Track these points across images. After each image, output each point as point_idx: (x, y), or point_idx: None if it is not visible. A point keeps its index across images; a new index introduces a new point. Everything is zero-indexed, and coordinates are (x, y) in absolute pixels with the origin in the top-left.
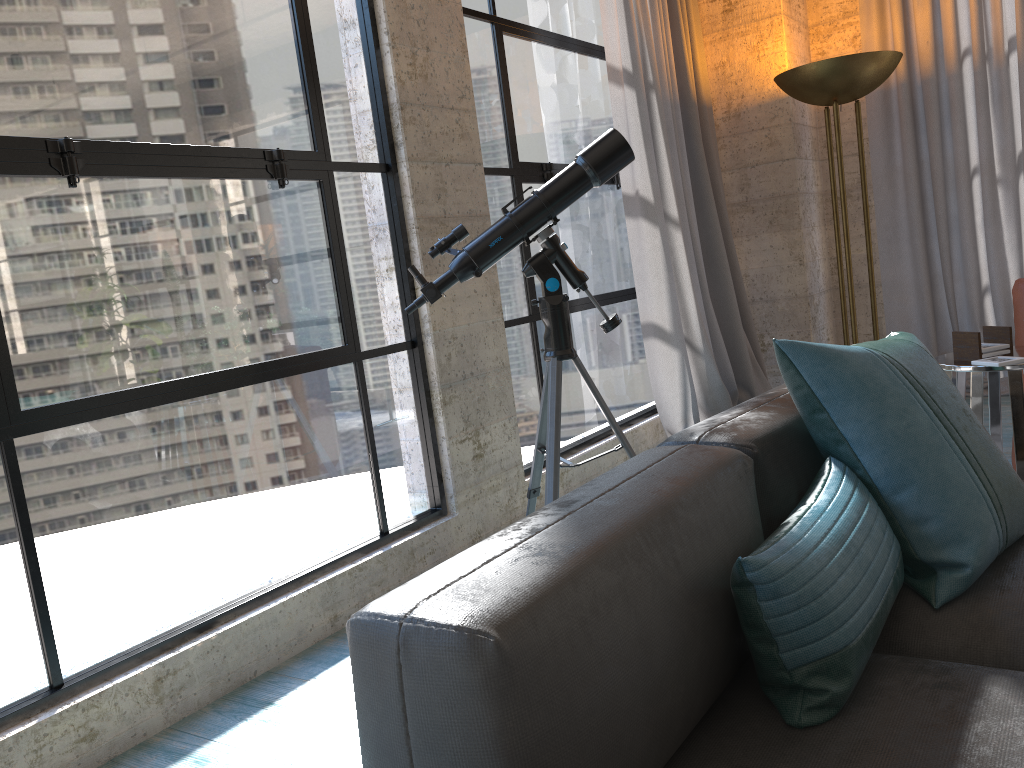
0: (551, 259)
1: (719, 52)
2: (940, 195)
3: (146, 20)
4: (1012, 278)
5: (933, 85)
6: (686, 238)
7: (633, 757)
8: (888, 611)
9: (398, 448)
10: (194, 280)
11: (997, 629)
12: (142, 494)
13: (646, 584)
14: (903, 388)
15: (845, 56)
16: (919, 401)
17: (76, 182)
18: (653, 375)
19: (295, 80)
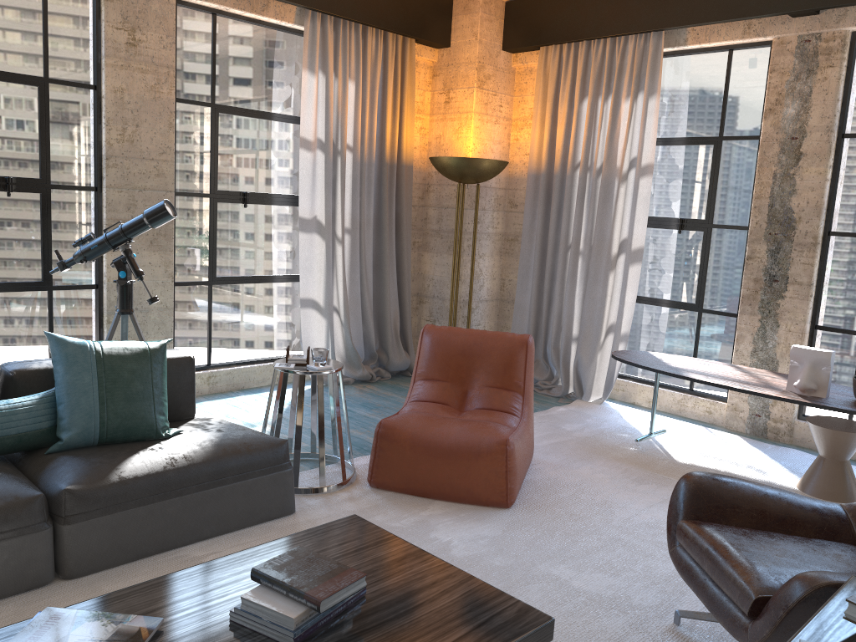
0: (124, 261)
1: (439, 128)
2: (549, 254)
3: None
4: (575, 320)
5: (557, 179)
6: (354, 250)
7: None
8: None
9: None
10: None
11: (47, 465)
12: None
13: None
14: (88, 364)
15: (454, 157)
16: (92, 371)
17: None
18: (306, 331)
19: (32, 140)
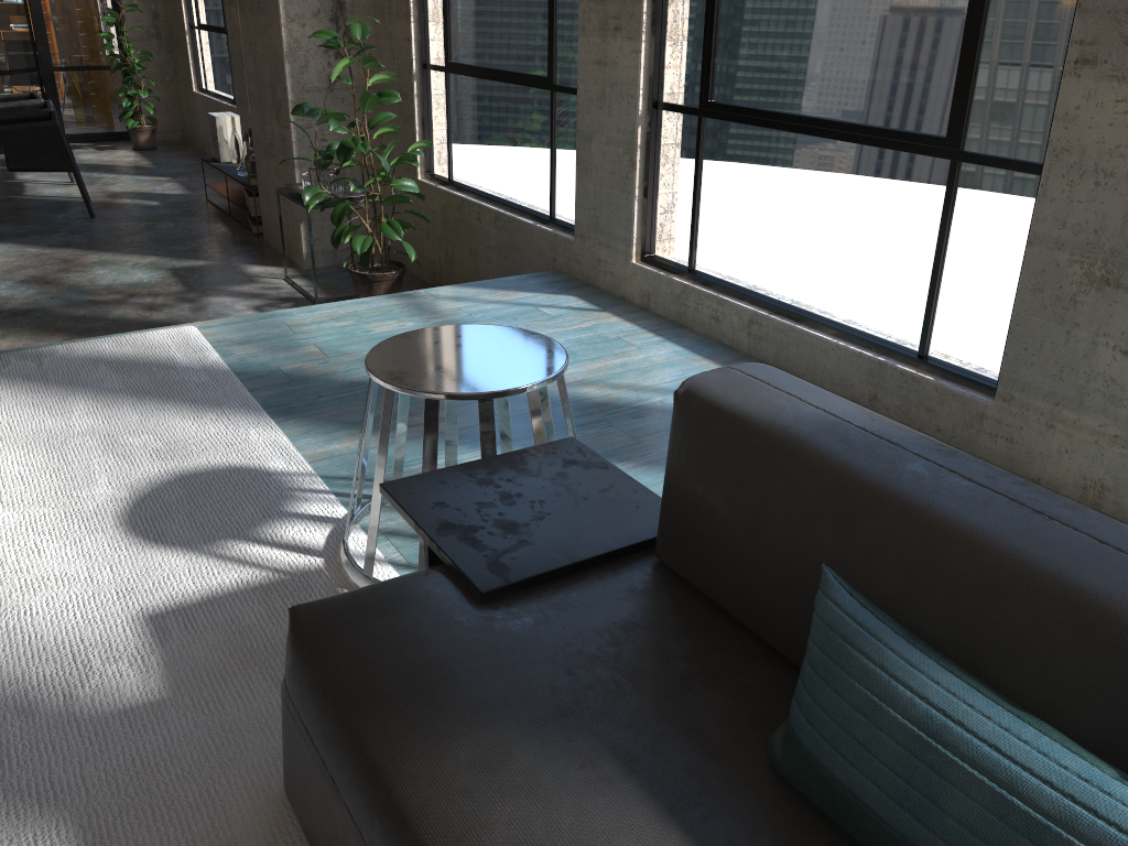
0: None
1: None
2: None
3: None
4: None
5: None
6: None
7: (715, 568)
8: None
9: None
10: None
11: None
12: None
13: (794, 501)
14: None
15: None
16: None
17: None
18: None
19: None
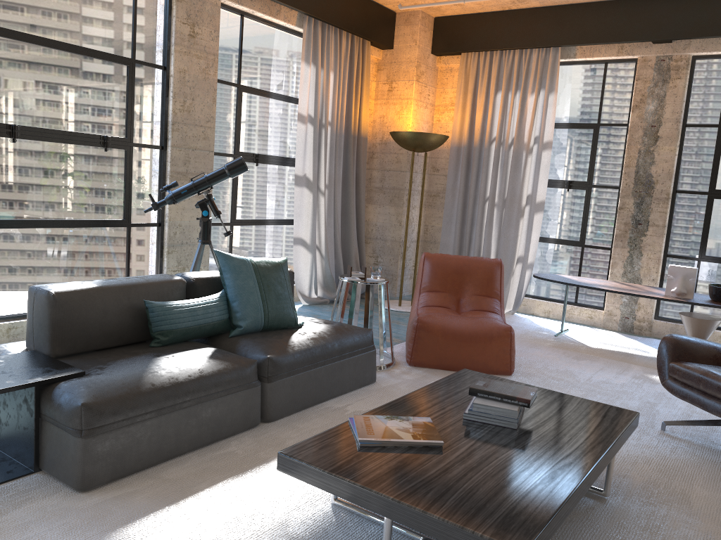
0: (206, 203)
1: (383, 110)
2: (470, 206)
3: (58, 82)
4: (492, 254)
5: (477, 151)
6: (330, 201)
7: (92, 335)
8: (203, 330)
9: (142, 267)
10: (58, 183)
11: (237, 344)
12: (18, 259)
13: (112, 299)
14: (249, 272)
15: (414, 132)
16: (253, 277)
17: (15, 141)
18: (296, 263)
19: (122, 108)
